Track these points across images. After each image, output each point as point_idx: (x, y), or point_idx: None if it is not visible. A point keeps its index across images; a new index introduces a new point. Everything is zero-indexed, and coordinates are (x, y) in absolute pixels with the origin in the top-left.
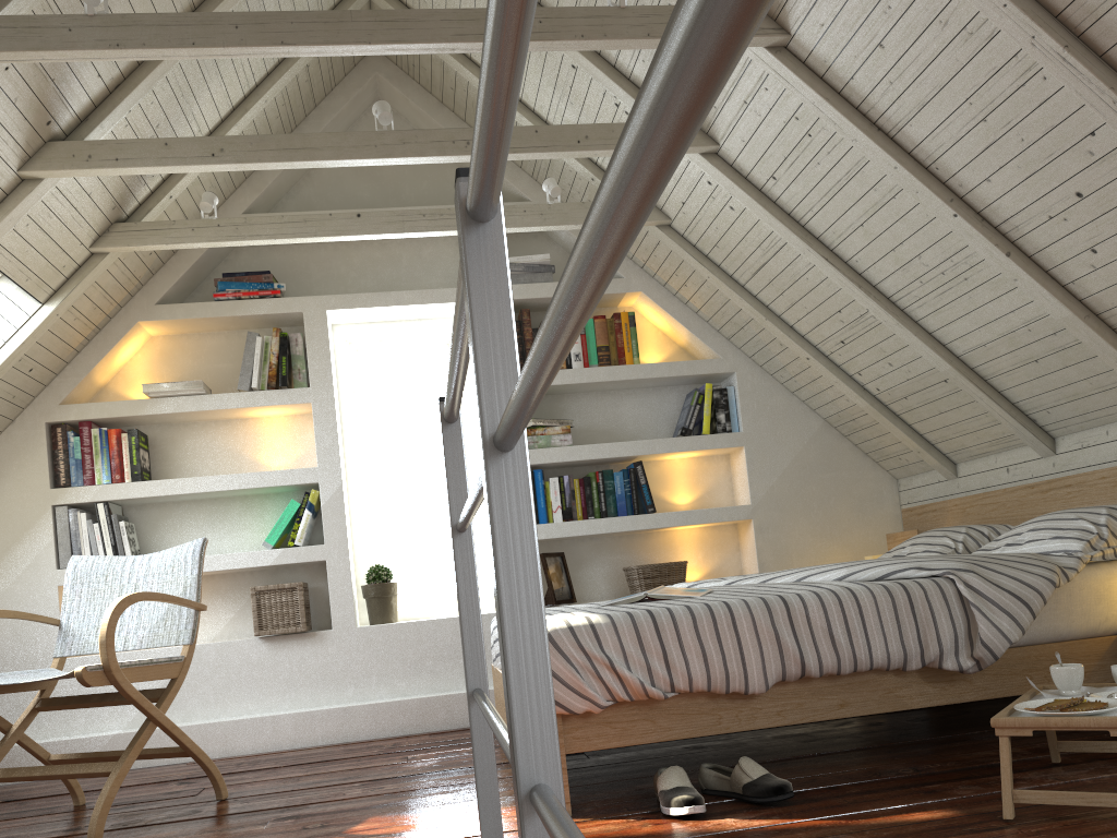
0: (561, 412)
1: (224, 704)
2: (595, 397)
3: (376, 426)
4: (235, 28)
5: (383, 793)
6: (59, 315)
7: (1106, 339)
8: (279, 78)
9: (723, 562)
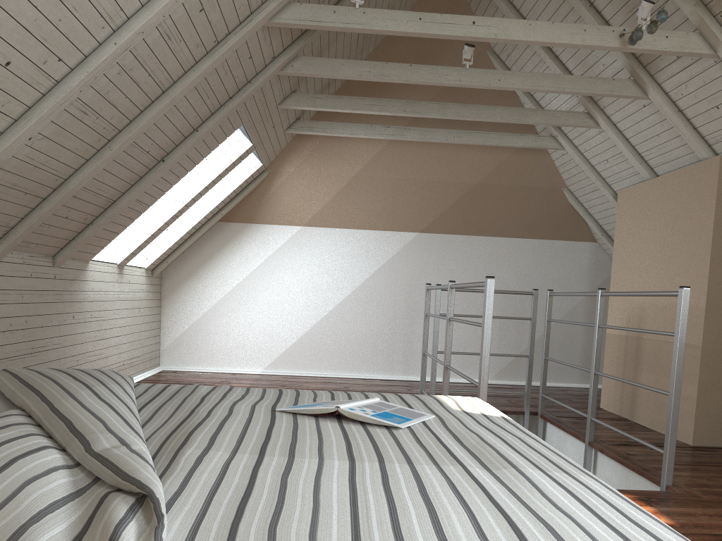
0: None
1: None
2: None
3: None
4: None
5: None
6: None
7: None
8: None
9: None
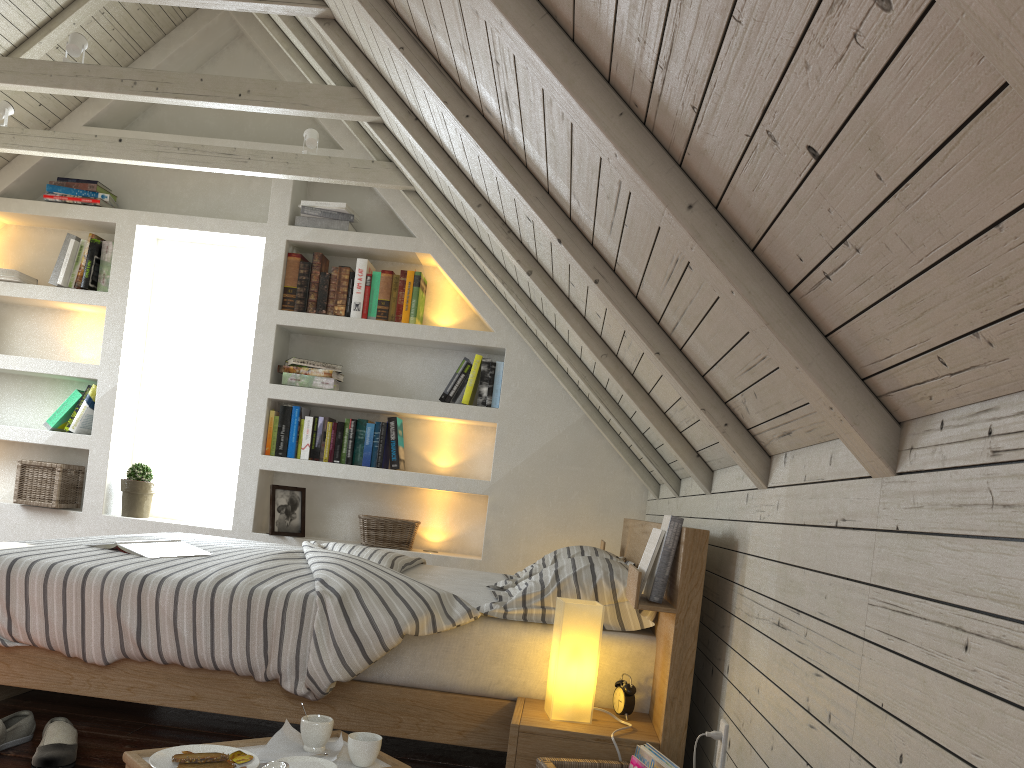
0: (345, 357)
1: None
2: (381, 348)
3: (191, 338)
4: None
5: None
6: None
7: (621, 384)
8: (85, 3)
9: (470, 531)
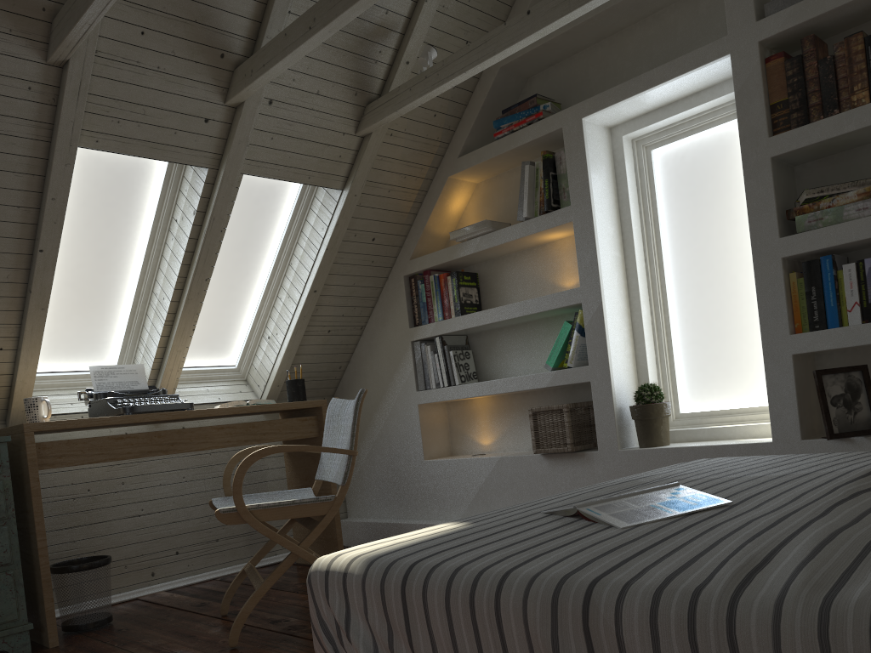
0: None
1: None
2: None
3: (673, 226)
4: None
5: None
6: (358, 195)
7: None
8: None
9: None
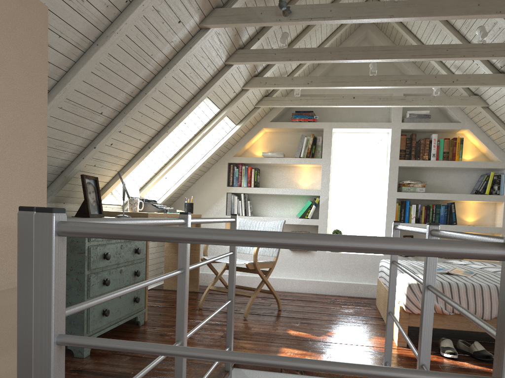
0: (421, 176)
1: (275, 271)
2: (438, 171)
3: (343, 173)
4: (330, 53)
5: (335, 321)
6: (240, 129)
7: None
8: (331, 39)
9: None
